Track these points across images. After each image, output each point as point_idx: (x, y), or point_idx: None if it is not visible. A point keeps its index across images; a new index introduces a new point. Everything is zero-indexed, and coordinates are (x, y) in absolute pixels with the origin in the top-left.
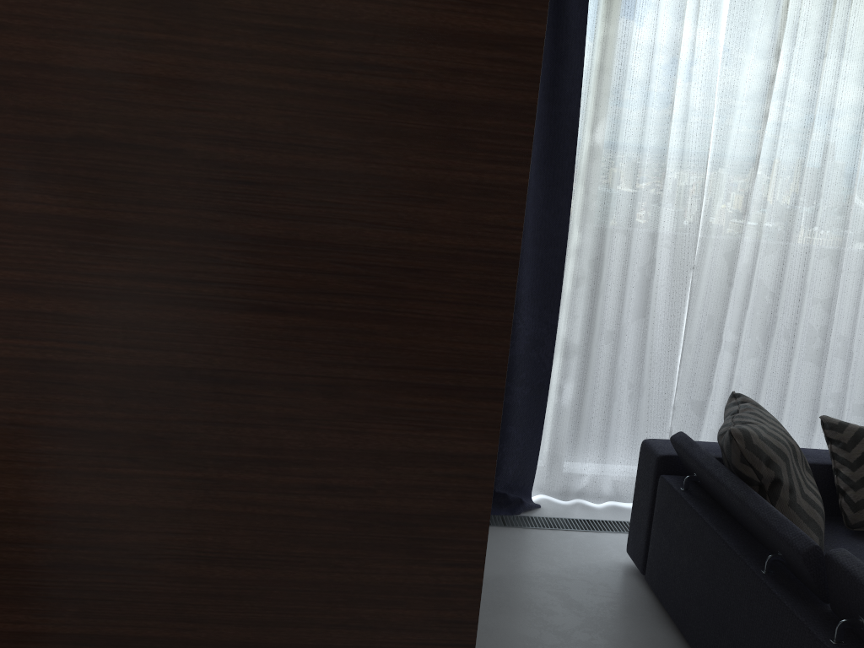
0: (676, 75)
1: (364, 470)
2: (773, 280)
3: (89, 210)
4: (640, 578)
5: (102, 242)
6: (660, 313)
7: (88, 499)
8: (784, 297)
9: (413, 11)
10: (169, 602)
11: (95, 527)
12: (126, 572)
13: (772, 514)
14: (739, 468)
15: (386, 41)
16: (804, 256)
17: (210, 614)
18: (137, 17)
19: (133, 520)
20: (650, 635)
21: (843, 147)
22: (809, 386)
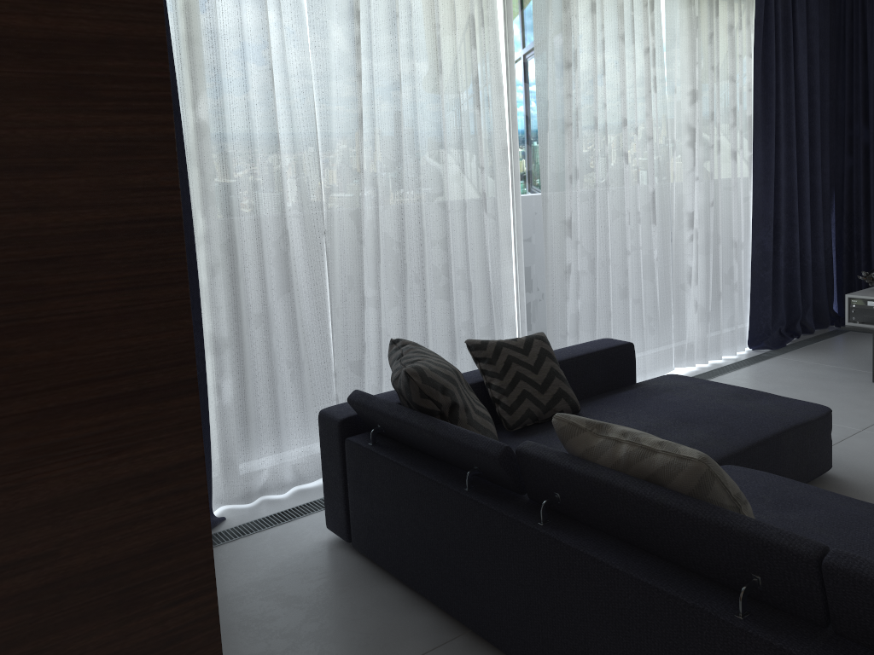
0: (269, 40)
1: (37, 531)
2: (396, 231)
3: None
4: (347, 547)
5: None
6: (303, 284)
7: None
8: (408, 245)
9: None
10: None
11: None
12: None
13: (462, 433)
14: (421, 404)
15: None
16: (417, 203)
17: None
18: None
19: None
20: (374, 596)
21: (428, 99)
22: (444, 321)
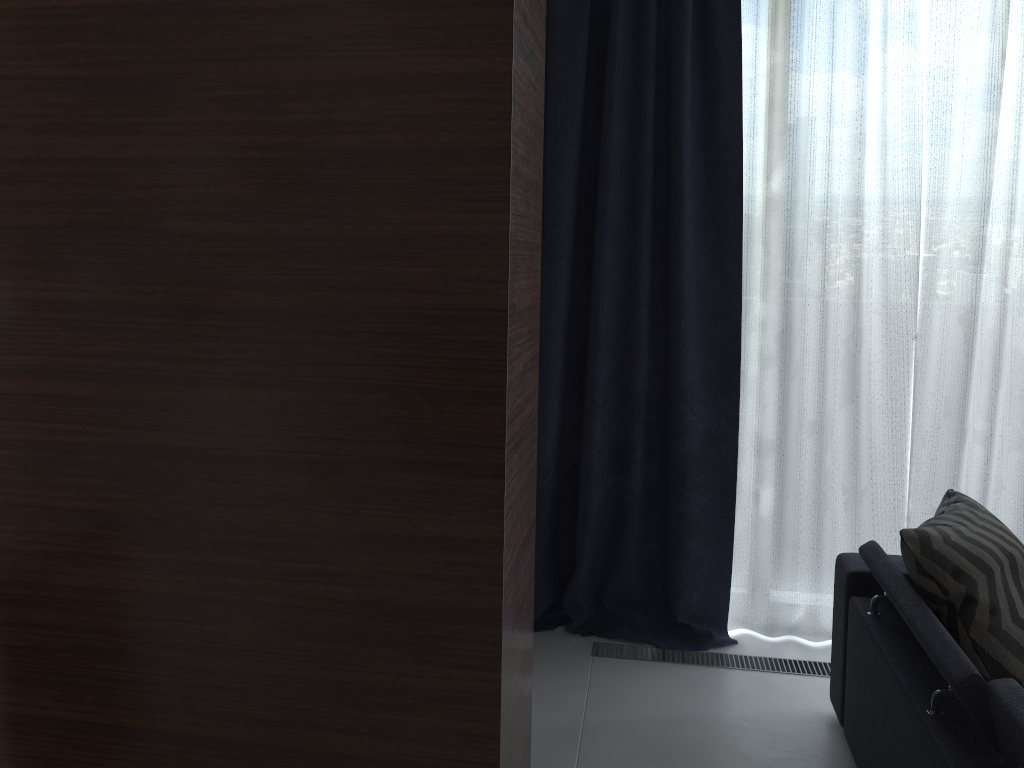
0: (864, 100)
1: (361, 556)
2: None
3: (86, 293)
4: (843, 732)
5: (98, 323)
6: (877, 397)
7: (99, 583)
8: None
9: (372, 62)
10: (178, 694)
11: (107, 612)
12: (137, 660)
13: (937, 636)
14: (918, 581)
15: (347, 97)
16: None
17: (218, 710)
18: (116, 103)
19: (141, 605)
20: None
21: None
22: None
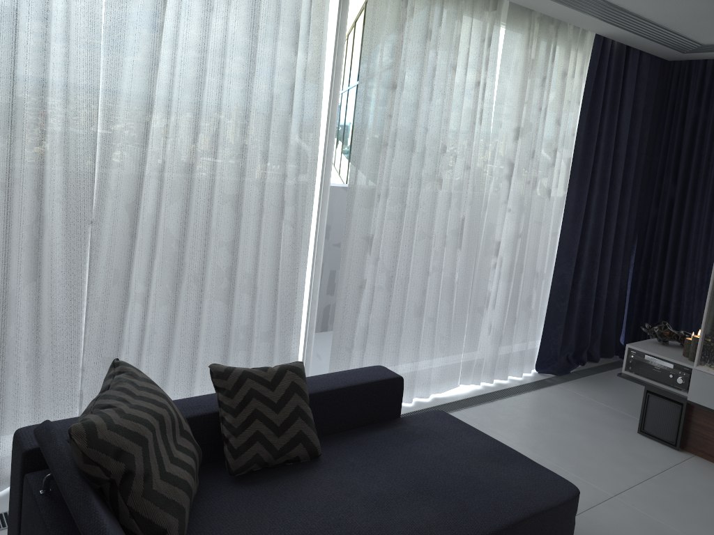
0: (49, 11)
1: None
2: (178, 228)
3: None
4: None
5: None
6: (58, 273)
7: None
8: (192, 243)
9: None
10: None
11: None
12: None
13: (99, 533)
14: (85, 469)
15: None
16: (207, 202)
17: None
18: None
19: None
20: None
21: (236, 99)
22: (221, 324)
